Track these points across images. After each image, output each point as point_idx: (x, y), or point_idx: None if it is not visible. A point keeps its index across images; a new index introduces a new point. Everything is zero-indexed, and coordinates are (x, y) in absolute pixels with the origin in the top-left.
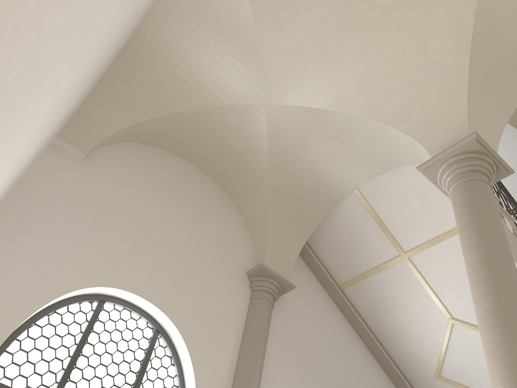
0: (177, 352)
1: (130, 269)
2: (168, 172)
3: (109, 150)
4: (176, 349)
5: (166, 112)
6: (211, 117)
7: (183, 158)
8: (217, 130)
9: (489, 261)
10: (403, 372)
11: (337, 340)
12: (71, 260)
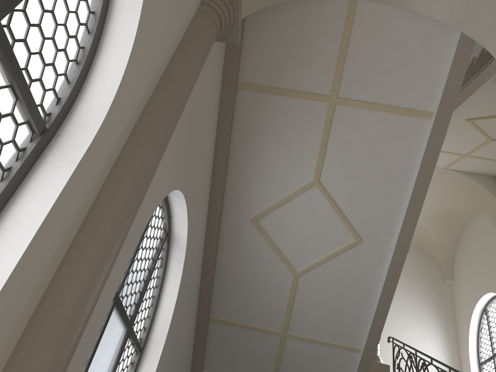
0: None
1: None
2: None
3: None
4: None
5: None
6: None
7: None
8: None
9: None
10: (224, 201)
11: (208, 133)
12: None
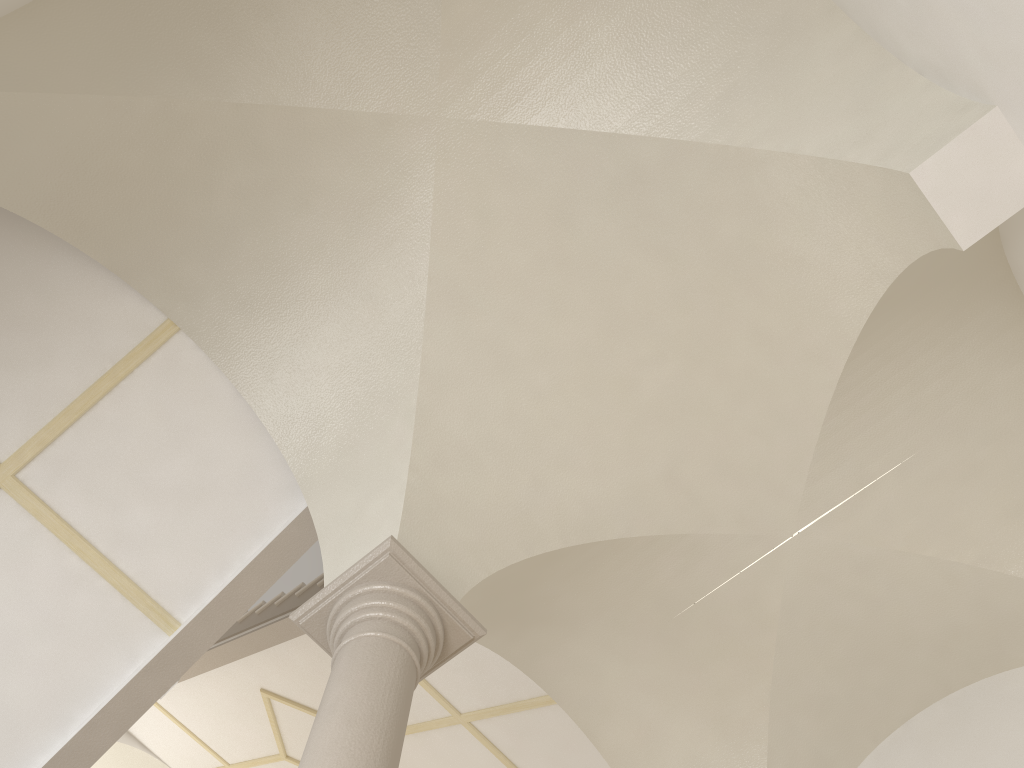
0: None
1: None
2: None
3: None
4: None
5: None
6: None
7: None
8: None
9: None
10: None
11: None
12: None
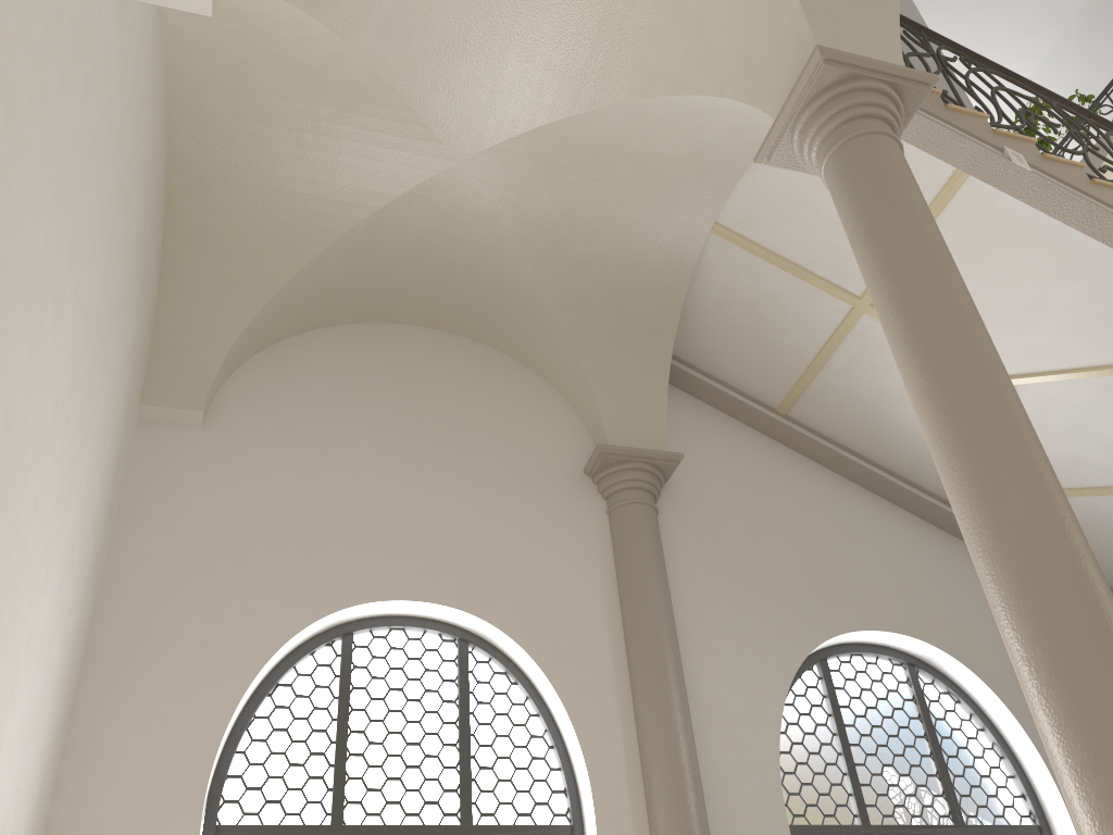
0: (512, 660)
1: (367, 562)
2: (363, 362)
3: (243, 377)
4: (509, 656)
5: (300, 265)
6: (382, 232)
7: (381, 322)
8: (406, 247)
9: (902, 295)
10: None
11: (811, 511)
12: (261, 594)
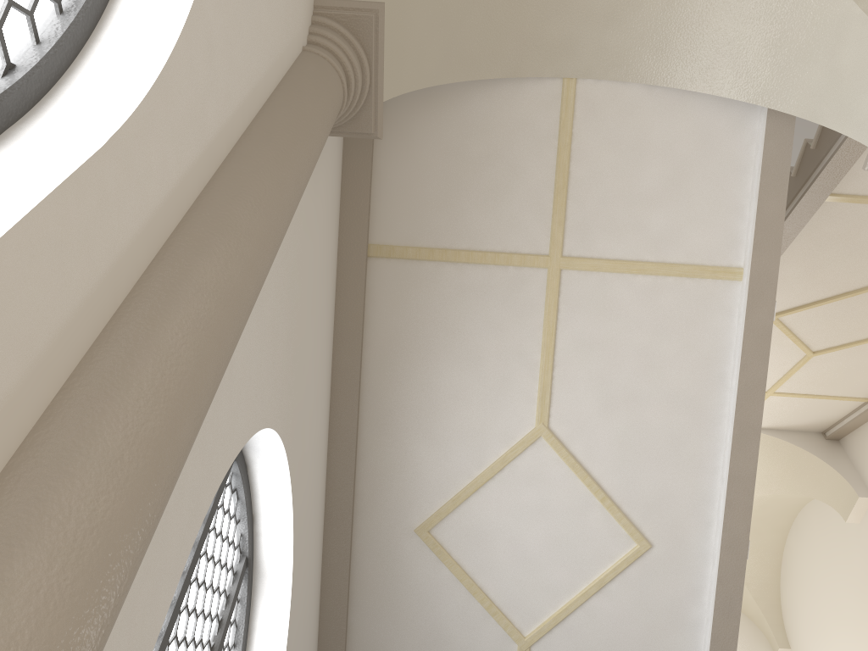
0: None
1: None
2: None
3: None
4: None
5: None
6: None
7: None
8: None
9: None
10: (356, 496)
11: (321, 338)
12: None
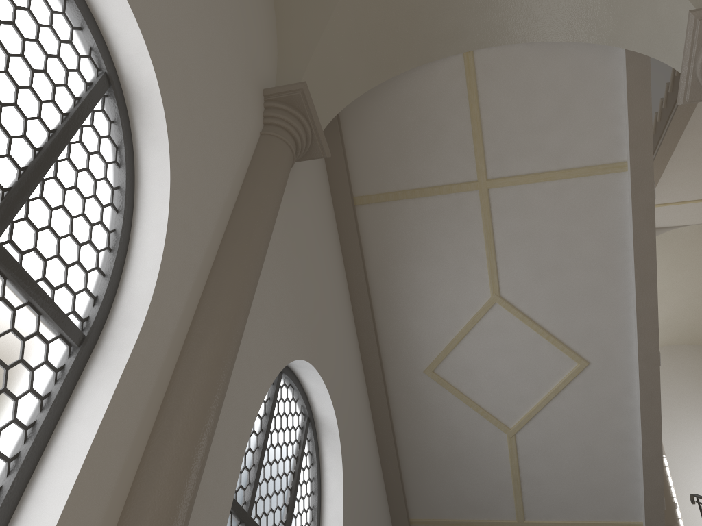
0: (134, 145)
1: None
2: None
3: None
4: (135, 139)
5: None
6: None
7: None
8: None
9: None
10: (382, 355)
11: (330, 274)
12: None
